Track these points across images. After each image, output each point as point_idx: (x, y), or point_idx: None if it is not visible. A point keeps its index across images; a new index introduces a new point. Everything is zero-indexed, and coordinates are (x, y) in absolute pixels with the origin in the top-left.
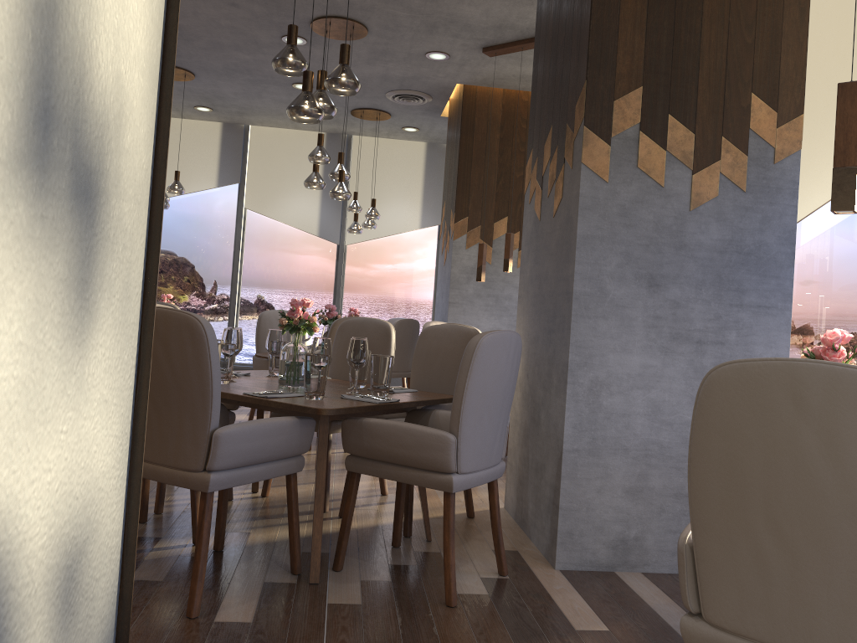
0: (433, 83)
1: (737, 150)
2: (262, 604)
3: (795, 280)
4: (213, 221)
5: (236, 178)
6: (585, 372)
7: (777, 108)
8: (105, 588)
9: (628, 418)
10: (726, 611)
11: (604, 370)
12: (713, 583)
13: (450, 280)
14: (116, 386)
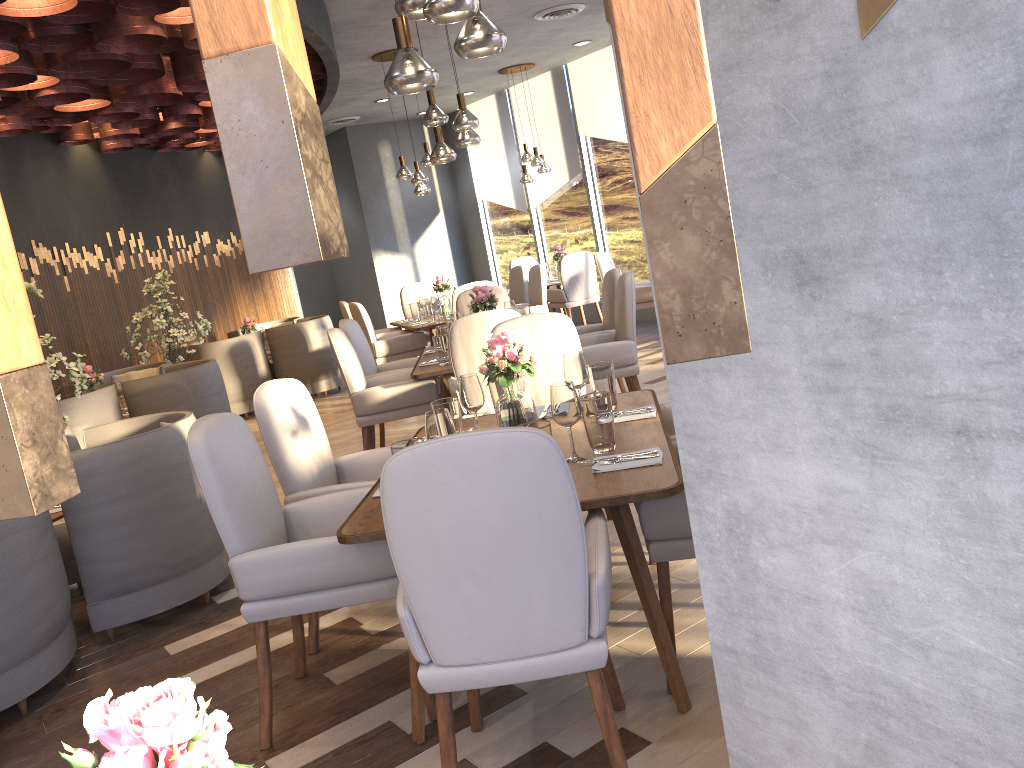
0: None
1: None
2: (330, 754)
3: None
4: None
5: None
6: (713, 493)
7: None
8: None
9: (818, 608)
10: None
11: (747, 491)
12: None
13: None
14: None
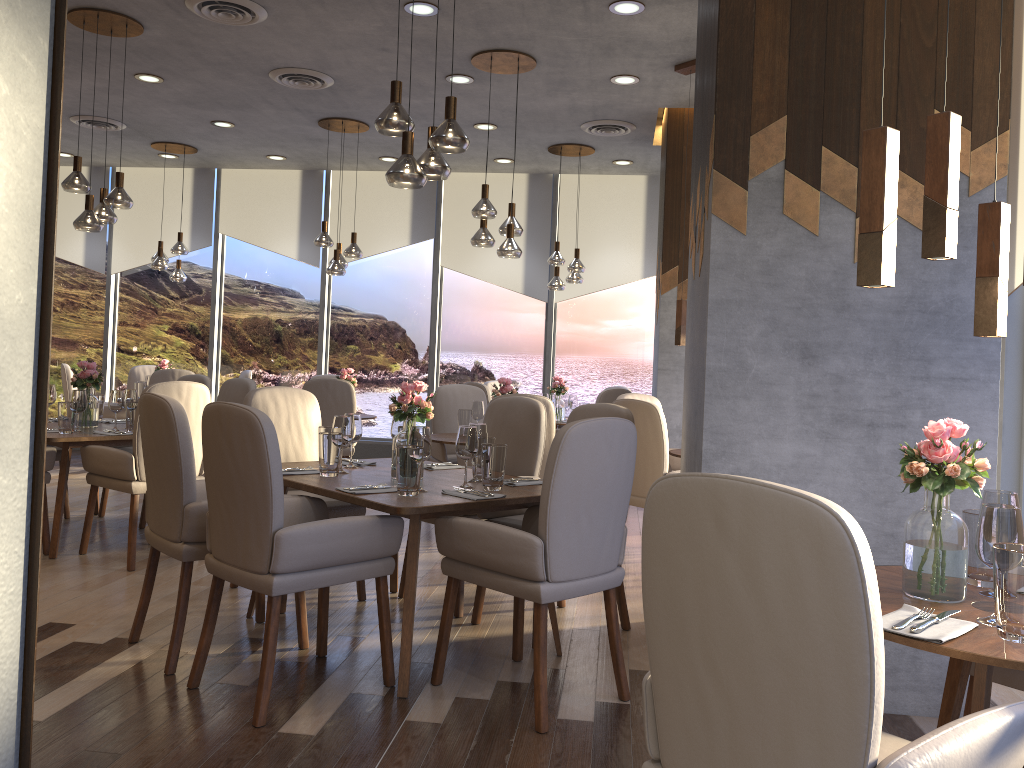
0: (630, 109)
1: (916, 183)
2: (336, 716)
3: None
4: (408, 282)
5: (430, 233)
6: (723, 464)
7: (971, 125)
8: None
9: None
10: (677, 759)
11: (747, 460)
12: (667, 727)
13: (659, 342)
14: None
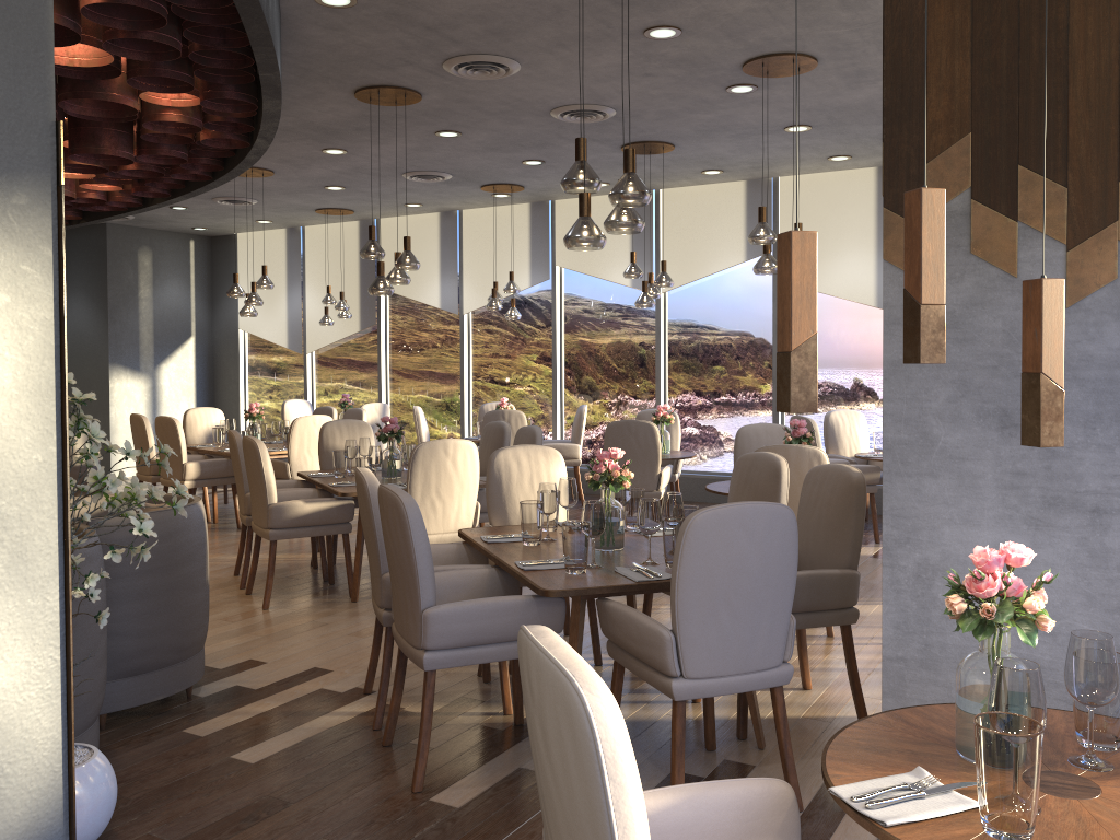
0: None
1: None
2: (489, 790)
3: None
4: (746, 302)
5: None
6: (908, 552)
7: None
8: (31, 769)
9: None
10: None
11: (937, 549)
12: None
13: None
14: (17, 626)
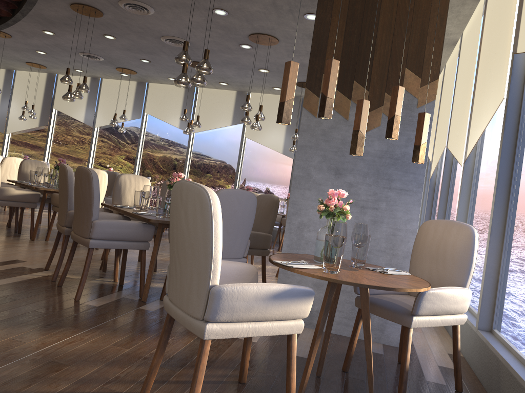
0: None
1: None
2: (110, 302)
3: (478, 182)
4: (229, 143)
5: None
6: (296, 218)
7: (421, 76)
8: None
9: None
10: (170, 291)
11: (307, 217)
12: (169, 280)
13: None
14: None
